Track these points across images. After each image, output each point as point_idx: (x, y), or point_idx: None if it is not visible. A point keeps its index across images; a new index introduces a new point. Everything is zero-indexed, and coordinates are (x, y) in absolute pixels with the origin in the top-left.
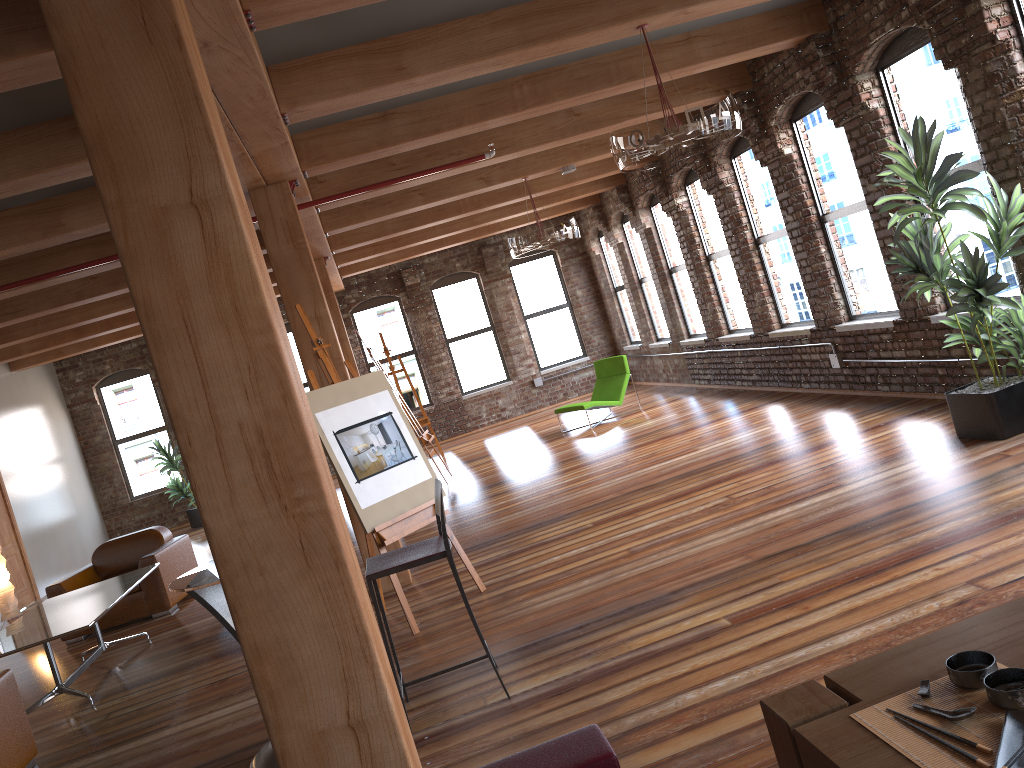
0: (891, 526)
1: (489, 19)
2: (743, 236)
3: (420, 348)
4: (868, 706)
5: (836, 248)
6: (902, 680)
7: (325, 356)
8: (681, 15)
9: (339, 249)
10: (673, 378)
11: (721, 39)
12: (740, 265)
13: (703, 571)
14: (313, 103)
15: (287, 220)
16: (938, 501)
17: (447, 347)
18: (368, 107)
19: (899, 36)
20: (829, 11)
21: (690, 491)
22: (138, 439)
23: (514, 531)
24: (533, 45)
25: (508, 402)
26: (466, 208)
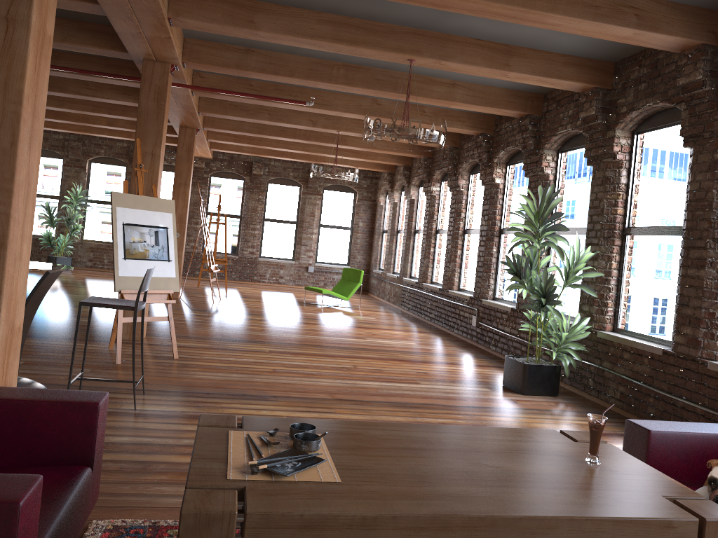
0: (419, 410)
1: (318, 16)
2: (458, 224)
3: (245, 216)
4: (242, 431)
5: (502, 252)
6: (272, 428)
7: (141, 176)
8: (437, 64)
9: (208, 128)
10: (391, 300)
11: (473, 93)
12: (450, 242)
13: (300, 393)
14: (190, 19)
15: (159, 87)
16: (456, 408)
17: (262, 223)
18: (238, 40)
19: (575, 136)
20: (545, 104)
21: (338, 356)
22: (37, 198)
23: (224, 338)
24: (338, 42)
25: (286, 274)
26: (299, 136)
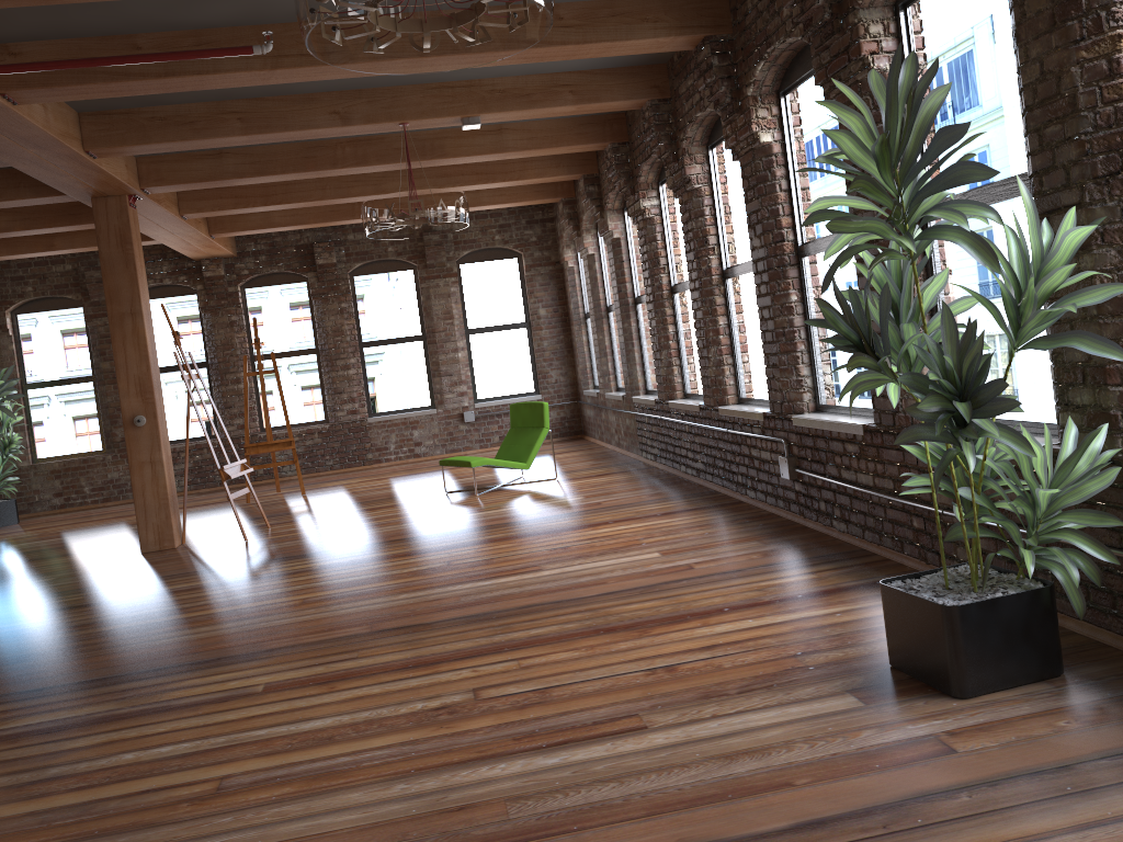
0: None
1: None
2: (707, 263)
3: (324, 347)
4: None
5: (812, 298)
6: None
7: None
8: None
9: (153, 187)
10: (623, 443)
11: None
12: (698, 304)
13: None
14: None
15: None
16: None
17: (360, 352)
18: None
19: None
20: None
21: (447, 658)
22: None
23: (176, 664)
24: None
25: (426, 435)
26: (345, 161)
